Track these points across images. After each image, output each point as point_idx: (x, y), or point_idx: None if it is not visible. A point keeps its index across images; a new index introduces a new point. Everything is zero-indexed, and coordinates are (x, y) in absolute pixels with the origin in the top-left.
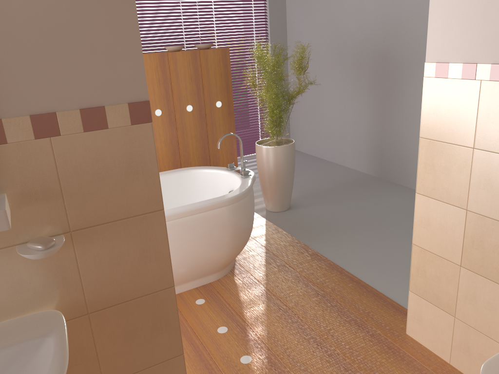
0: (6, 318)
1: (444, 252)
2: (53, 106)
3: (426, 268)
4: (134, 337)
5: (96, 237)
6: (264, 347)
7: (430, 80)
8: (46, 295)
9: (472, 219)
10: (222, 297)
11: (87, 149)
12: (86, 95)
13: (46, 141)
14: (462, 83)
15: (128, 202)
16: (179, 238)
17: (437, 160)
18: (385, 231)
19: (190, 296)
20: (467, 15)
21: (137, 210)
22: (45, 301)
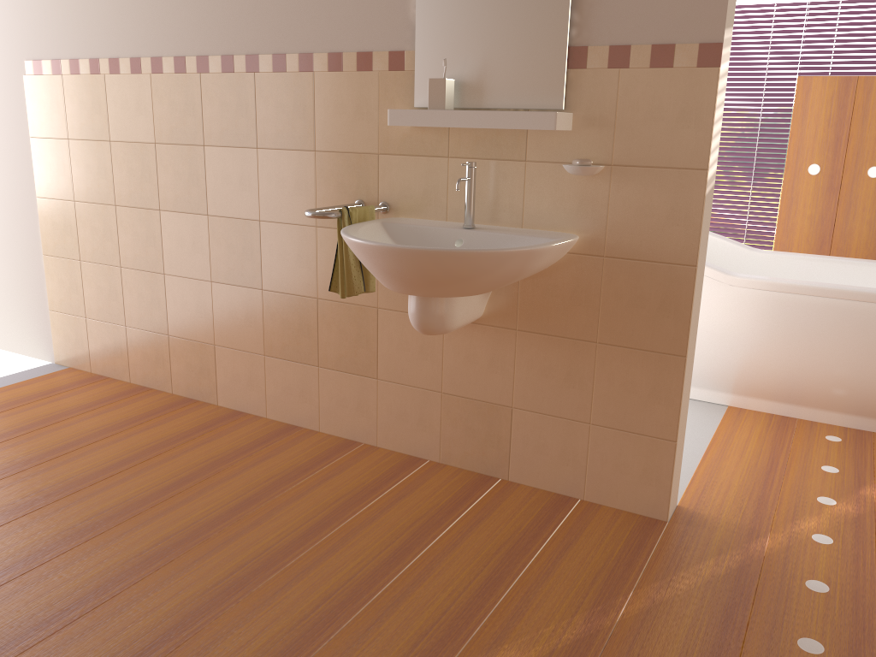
0: (541, 228)
1: None
2: (630, 40)
3: None
4: (638, 306)
5: (631, 179)
6: (869, 507)
7: None
8: (575, 221)
9: None
10: (872, 449)
11: (648, 85)
12: (661, 32)
13: (615, 72)
14: None
15: (672, 150)
16: (834, 330)
17: None
18: None
19: (825, 430)
20: None
21: (678, 161)
22: (573, 226)
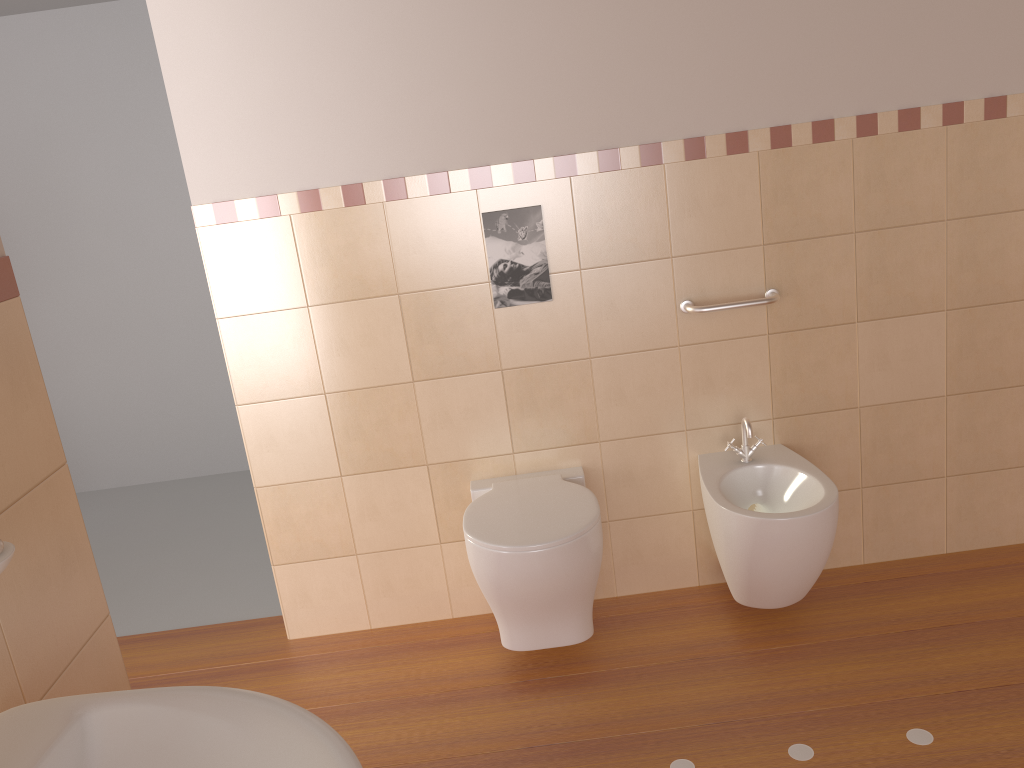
0: None
1: (311, 470)
2: None
3: (290, 511)
4: None
5: (5, 539)
6: None
7: (210, 230)
8: None
9: (338, 402)
10: None
11: None
12: None
13: None
14: (264, 224)
15: (27, 455)
16: None
17: (258, 342)
18: (99, 562)
19: None
20: (241, 133)
21: (39, 469)
22: None
